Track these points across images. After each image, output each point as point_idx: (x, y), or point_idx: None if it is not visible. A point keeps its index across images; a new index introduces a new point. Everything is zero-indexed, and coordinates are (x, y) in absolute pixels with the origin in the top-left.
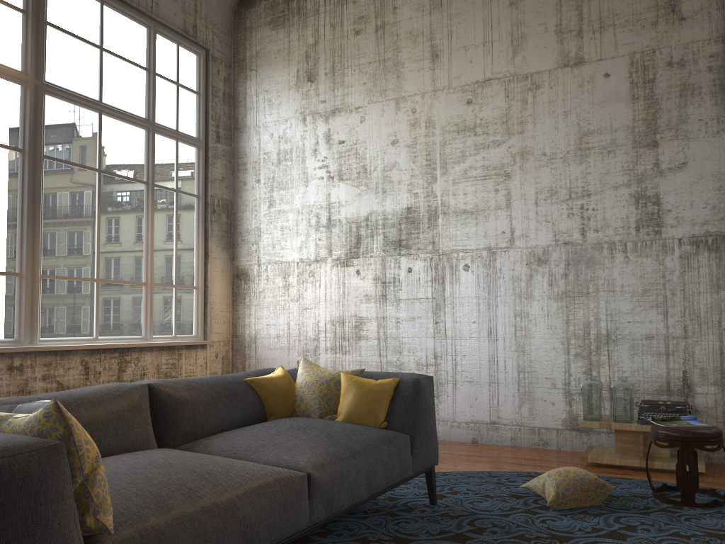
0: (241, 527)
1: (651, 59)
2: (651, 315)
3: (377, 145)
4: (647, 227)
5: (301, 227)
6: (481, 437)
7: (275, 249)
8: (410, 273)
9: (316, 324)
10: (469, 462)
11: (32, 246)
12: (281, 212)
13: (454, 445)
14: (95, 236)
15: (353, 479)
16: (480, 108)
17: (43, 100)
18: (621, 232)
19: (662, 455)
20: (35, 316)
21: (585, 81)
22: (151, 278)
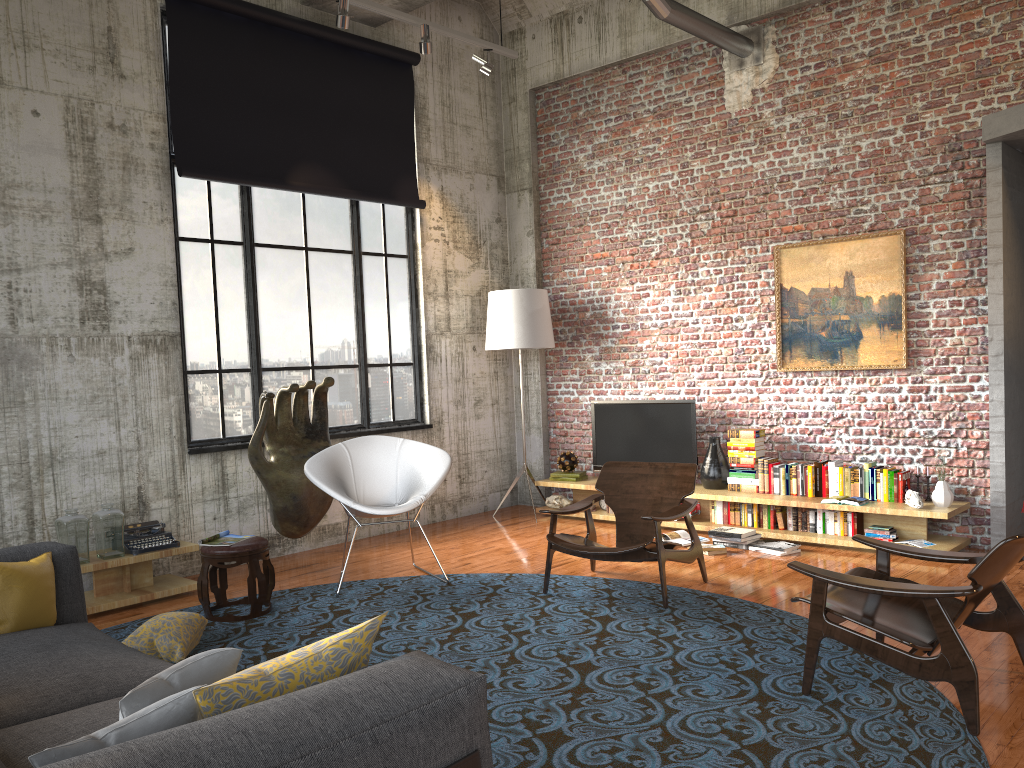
0: None
1: (90, 112)
2: (103, 426)
3: None
4: (94, 319)
5: None
6: None
7: None
8: None
9: None
10: None
11: None
12: None
13: None
14: None
15: None
16: None
17: None
18: (63, 324)
19: (146, 585)
20: None
21: (6, 111)
22: None
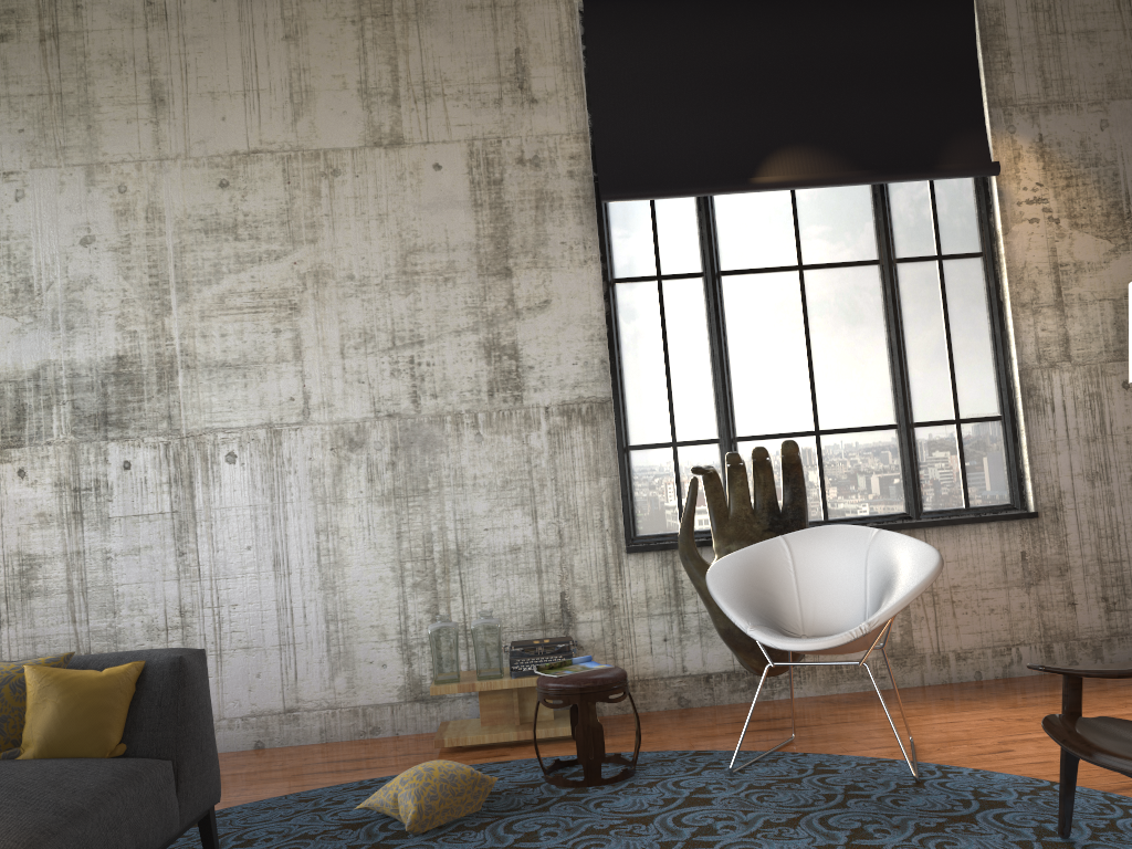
0: None
1: (496, 152)
2: (516, 517)
3: (52, 244)
4: (504, 390)
5: None
6: (271, 737)
7: None
8: (128, 471)
9: None
10: (258, 784)
11: None
12: None
13: (226, 759)
14: None
15: None
16: (243, 195)
17: None
18: (469, 398)
19: (544, 718)
20: None
21: (407, 171)
22: None
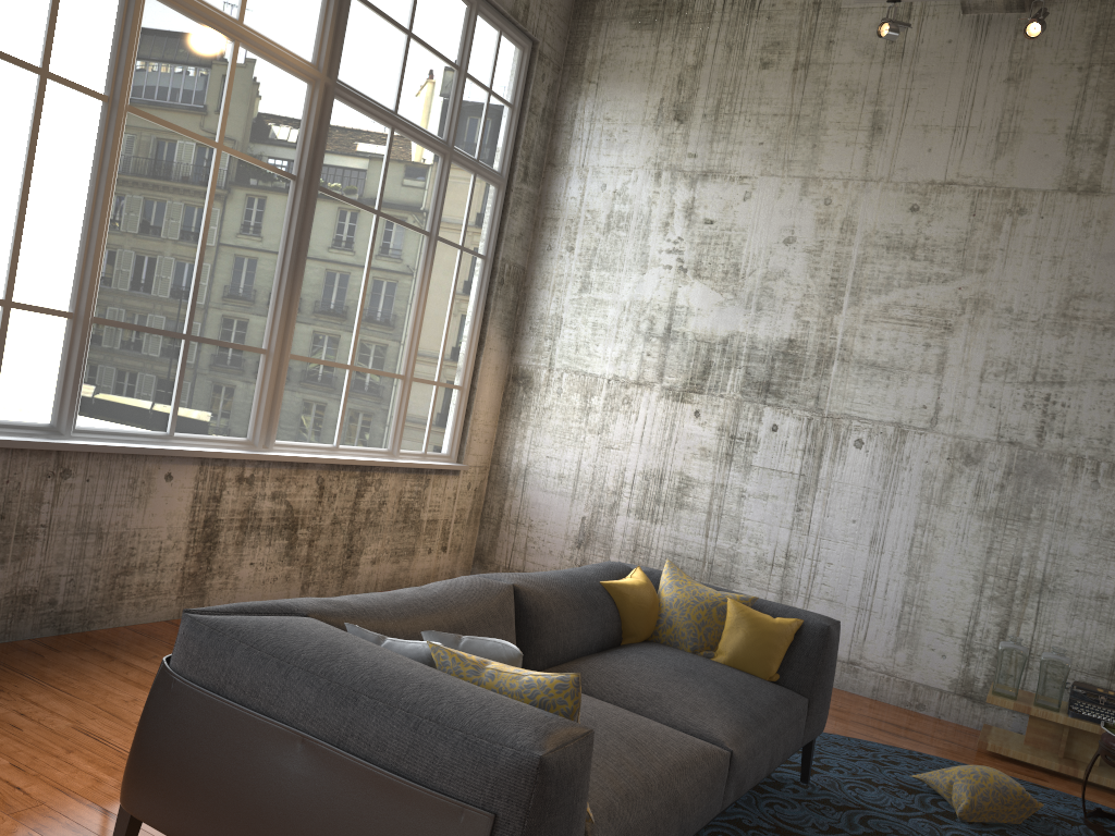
0: (680, 817)
1: None
2: (1112, 569)
3: (761, 239)
4: None
5: (624, 331)
6: None
7: (579, 353)
8: (774, 433)
9: (620, 472)
10: None
11: (287, 314)
12: (597, 303)
13: None
14: (358, 305)
15: (761, 757)
16: (928, 221)
17: (331, 108)
18: (1095, 446)
19: (1088, 761)
20: (276, 411)
21: (1094, 219)
22: (412, 371)
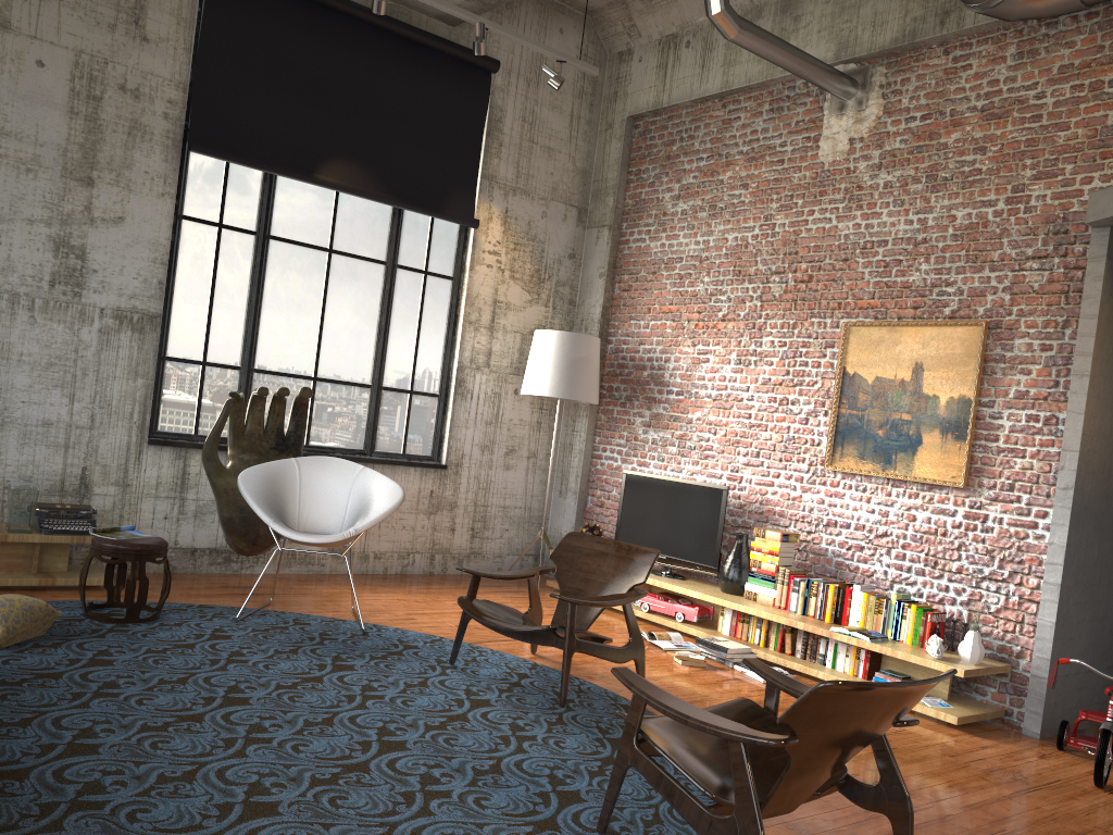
0: None
1: (101, 71)
2: (55, 397)
3: None
4: (65, 284)
5: None
6: None
7: None
8: None
9: None
10: None
11: None
12: None
13: None
14: None
15: None
16: None
17: None
18: (30, 283)
19: (58, 570)
20: None
21: (8, 56)
22: None
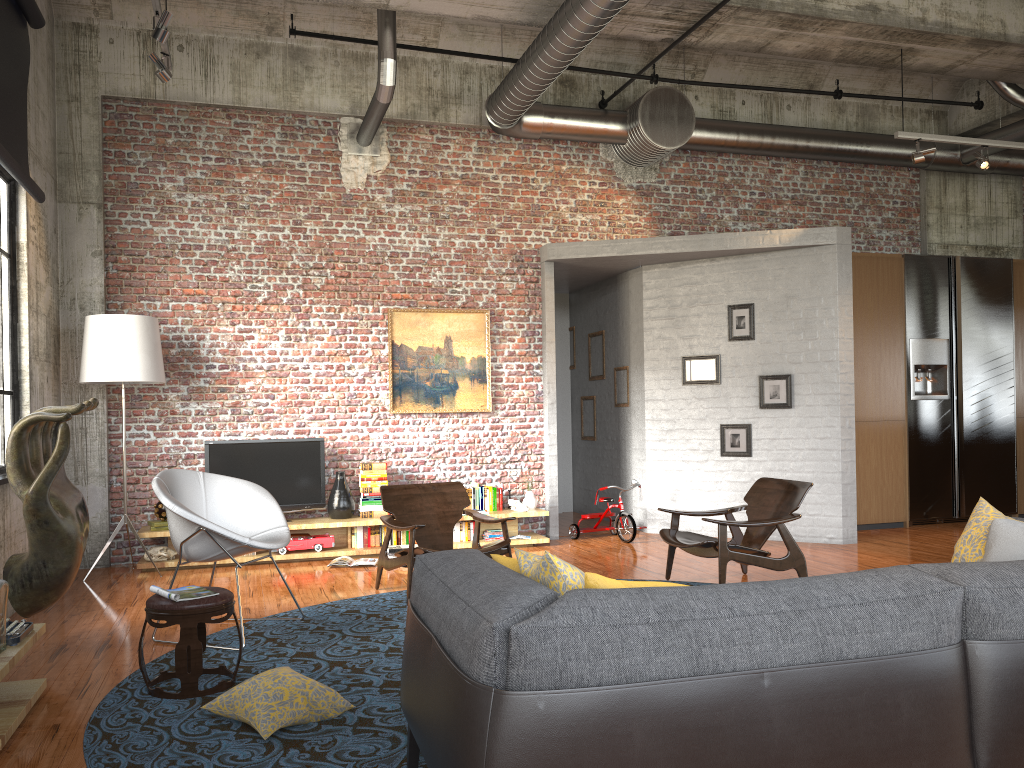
0: None
1: None
2: None
3: None
4: None
5: None
6: None
7: None
8: None
9: None
10: None
11: None
12: None
13: None
14: None
15: None
16: None
17: None
18: None
19: None
20: None
21: None
22: None
